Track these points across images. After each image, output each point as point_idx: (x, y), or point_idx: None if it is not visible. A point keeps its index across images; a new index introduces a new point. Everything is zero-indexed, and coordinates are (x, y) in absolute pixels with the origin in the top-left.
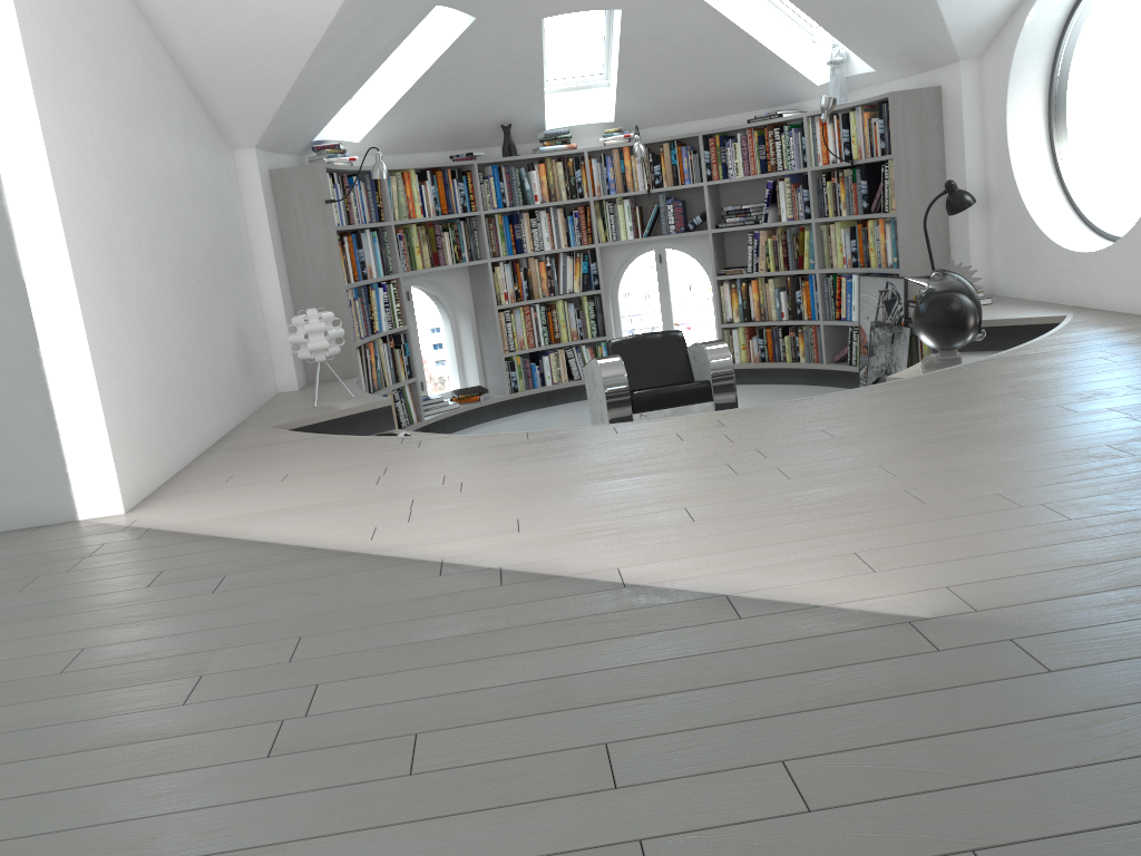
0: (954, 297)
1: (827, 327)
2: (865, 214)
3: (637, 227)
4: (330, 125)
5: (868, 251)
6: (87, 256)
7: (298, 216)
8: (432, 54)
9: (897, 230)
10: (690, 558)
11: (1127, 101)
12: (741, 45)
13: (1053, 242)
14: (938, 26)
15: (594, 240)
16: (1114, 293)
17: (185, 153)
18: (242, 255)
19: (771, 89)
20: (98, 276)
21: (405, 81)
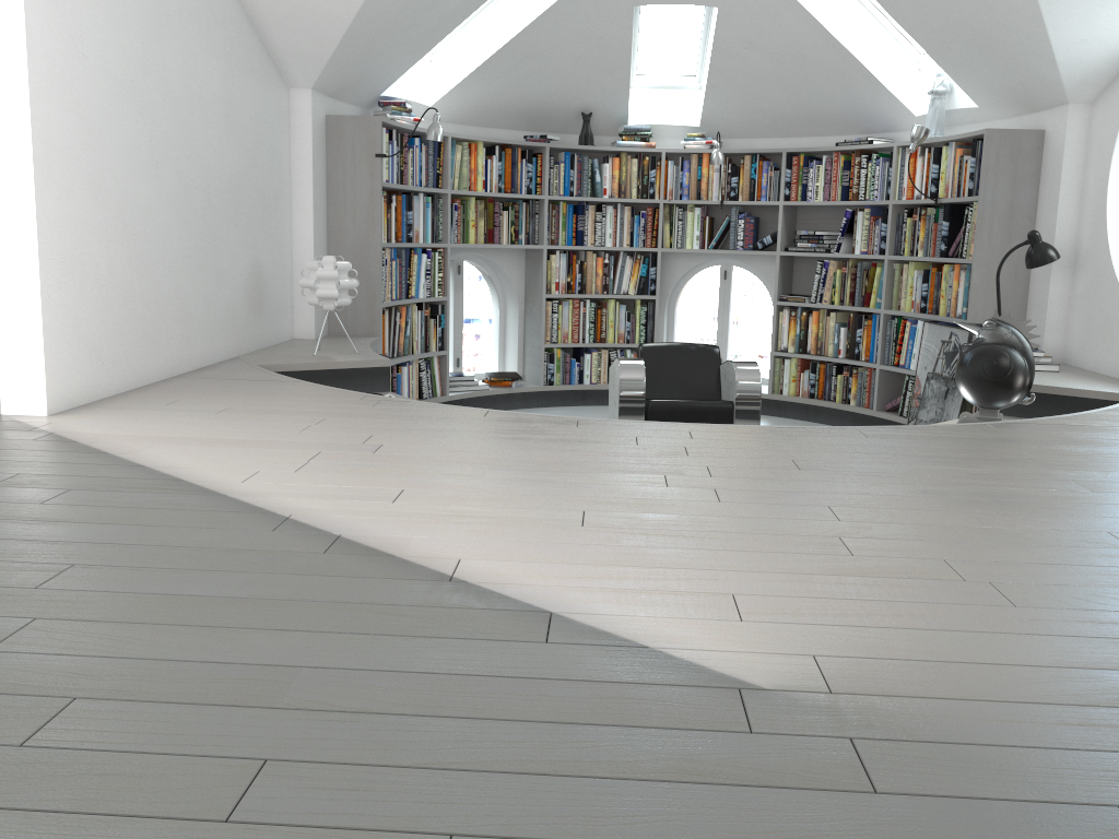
0: (1004, 351)
1: (883, 372)
2: (941, 257)
3: (704, 238)
4: (402, 83)
5: (939, 297)
6: (58, 146)
7: (346, 166)
8: (516, 26)
9: (971, 278)
10: (545, 564)
11: None
12: (839, 61)
13: None
14: (1047, 60)
15: (657, 244)
16: None
17: (223, 75)
18: (277, 193)
19: (867, 114)
20: (69, 169)
21: (484, 51)
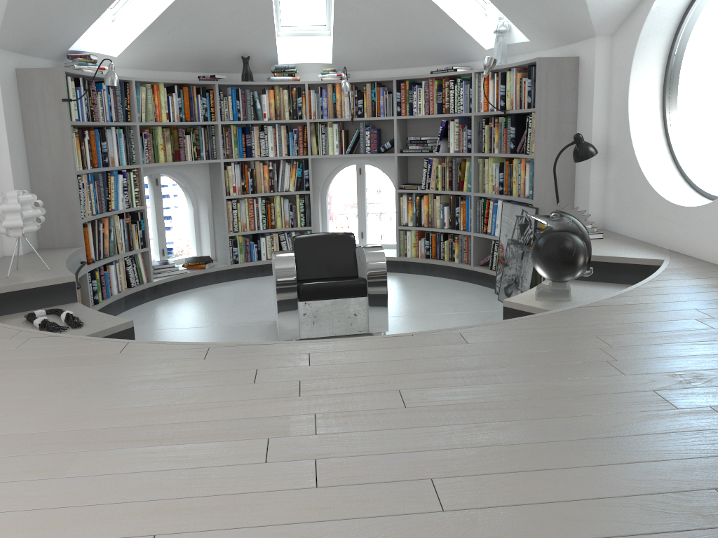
0: (568, 236)
1: (476, 237)
2: (511, 153)
3: (342, 146)
4: (88, 39)
5: (512, 183)
6: None
7: (38, 110)
8: None
9: (534, 169)
10: None
11: (707, 94)
12: (428, 10)
13: (658, 194)
14: (580, 3)
15: (308, 152)
16: (707, 245)
17: None
18: None
19: (451, 49)
20: None
21: (154, 11)
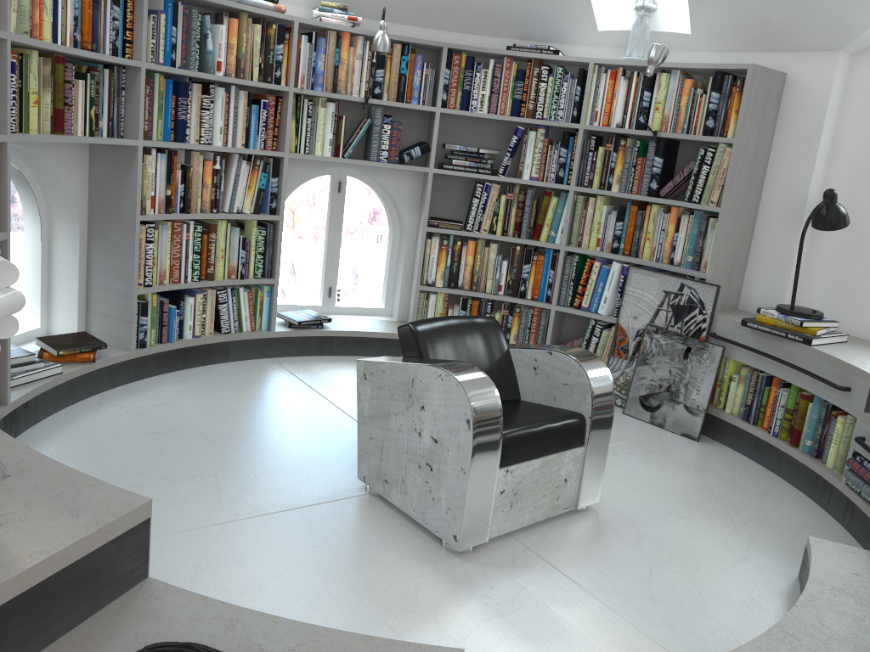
0: None
1: (556, 312)
2: (654, 197)
3: (340, 143)
4: None
5: (640, 239)
6: None
7: None
8: None
9: (717, 227)
10: None
11: None
12: None
13: None
14: None
15: (283, 146)
16: None
17: None
18: None
19: (539, 18)
20: None
21: None
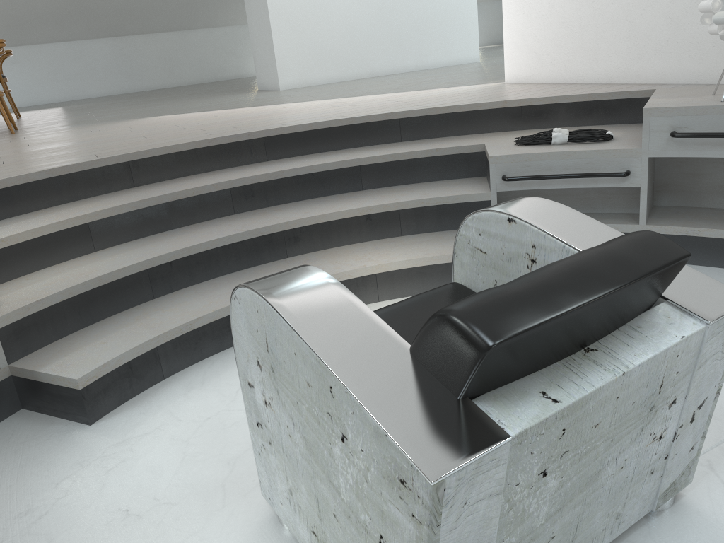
0: None
1: None
2: None
3: None
4: None
5: None
6: None
7: None
8: None
9: None
10: (212, 113)
11: None
12: None
13: None
14: None
15: None
16: None
17: None
18: None
19: None
20: None
21: None
